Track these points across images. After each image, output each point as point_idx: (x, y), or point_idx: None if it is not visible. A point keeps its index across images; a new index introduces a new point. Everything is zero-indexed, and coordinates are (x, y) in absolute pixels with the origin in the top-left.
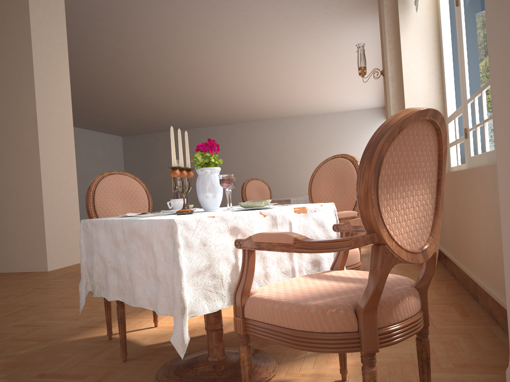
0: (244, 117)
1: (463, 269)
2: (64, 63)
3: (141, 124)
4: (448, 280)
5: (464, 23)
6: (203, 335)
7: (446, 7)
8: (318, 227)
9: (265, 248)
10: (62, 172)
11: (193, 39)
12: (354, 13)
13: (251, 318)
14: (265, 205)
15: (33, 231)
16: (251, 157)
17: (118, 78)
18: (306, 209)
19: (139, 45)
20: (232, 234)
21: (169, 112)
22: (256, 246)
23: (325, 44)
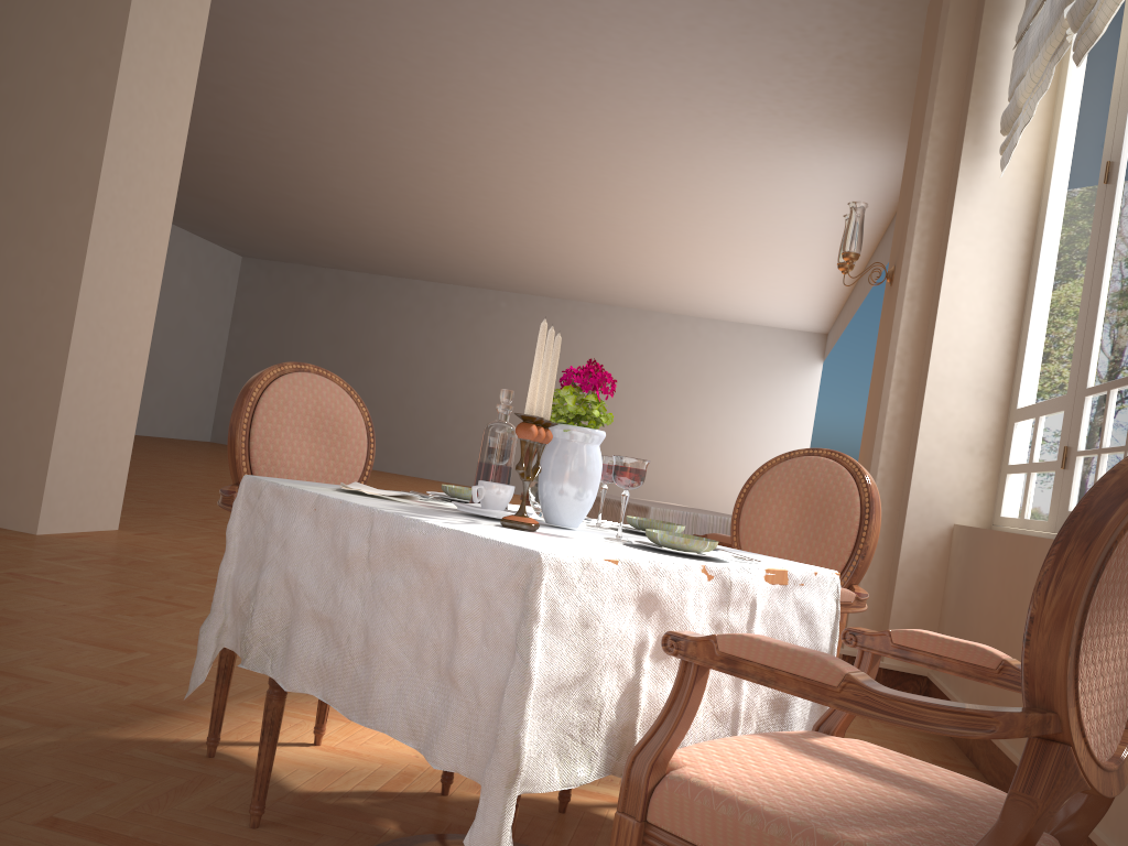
0: (525, 281)
1: (1011, 757)
2: (189, 73)
3: (295, 240)
4: (961, 767)
5: (1119, 225)
6: (433, 794)
7: (1070, 177)
8: (800, 621)
9: (751, 677)
10: (124, 315)
11: (471, 90)
12: (831, 126)
13: (666, 827)
14: (708, 551)
15: (25, 435)
16: (518, 373)
17: (278, 131)
18: (786, 577)
19: (348, 71)
20: (641, 608)
21: (365, 231)
22: (726, 663)
23: (749, 175)
